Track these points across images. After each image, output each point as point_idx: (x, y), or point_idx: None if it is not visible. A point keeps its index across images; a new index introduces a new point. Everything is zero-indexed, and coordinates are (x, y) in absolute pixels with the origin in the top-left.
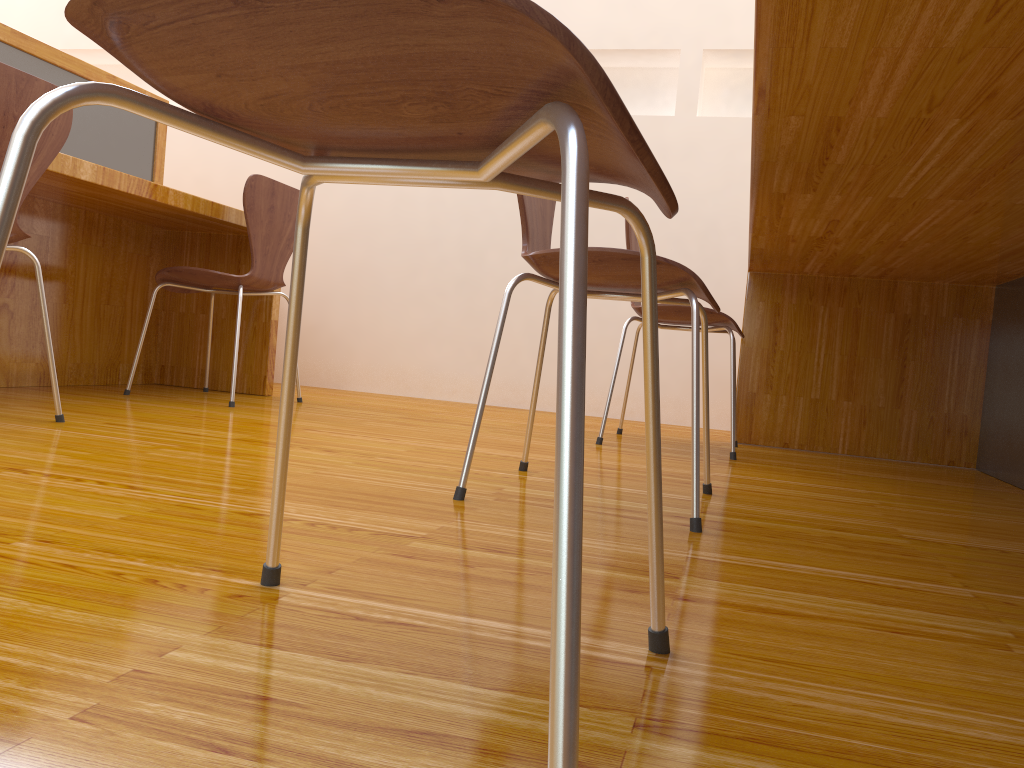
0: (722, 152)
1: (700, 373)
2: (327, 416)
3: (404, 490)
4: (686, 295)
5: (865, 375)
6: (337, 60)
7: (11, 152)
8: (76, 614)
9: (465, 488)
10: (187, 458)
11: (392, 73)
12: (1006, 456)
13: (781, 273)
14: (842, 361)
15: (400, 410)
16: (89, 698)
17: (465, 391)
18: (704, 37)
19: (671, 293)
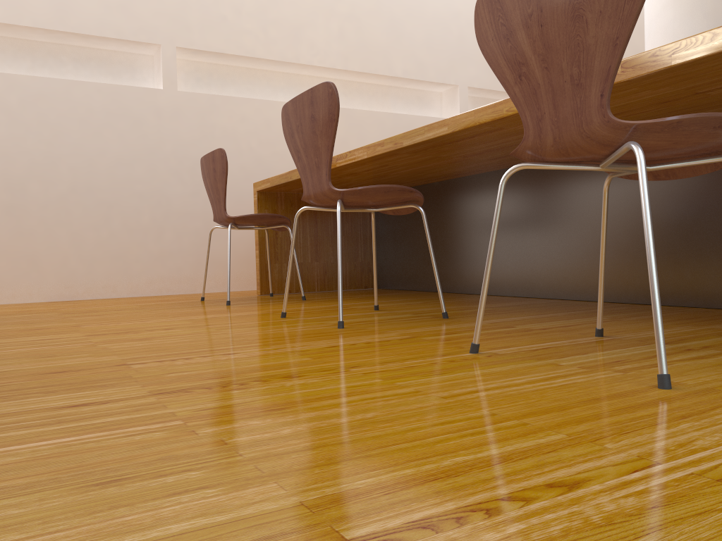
0: (197, 115)
1: (202, 258)
2: (26, 320)
3: (306, 330)
4: (416, 207)
5: (323, 246)
6: (706, 142)
7: (645, 168)
8: (496, 368)
9: (343, 321)
10: (145, 344)
11: (706, 145)
12: (404, 277)
13: (275, 192)
14: (311, 240)
15: (31, 311)
16: (604, 371)
17: (24, 294)
18: (176, 38)
19: (400, 206)
